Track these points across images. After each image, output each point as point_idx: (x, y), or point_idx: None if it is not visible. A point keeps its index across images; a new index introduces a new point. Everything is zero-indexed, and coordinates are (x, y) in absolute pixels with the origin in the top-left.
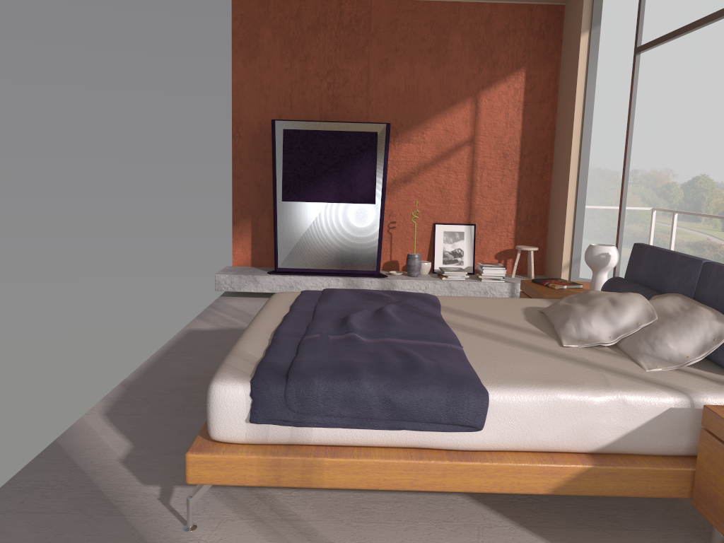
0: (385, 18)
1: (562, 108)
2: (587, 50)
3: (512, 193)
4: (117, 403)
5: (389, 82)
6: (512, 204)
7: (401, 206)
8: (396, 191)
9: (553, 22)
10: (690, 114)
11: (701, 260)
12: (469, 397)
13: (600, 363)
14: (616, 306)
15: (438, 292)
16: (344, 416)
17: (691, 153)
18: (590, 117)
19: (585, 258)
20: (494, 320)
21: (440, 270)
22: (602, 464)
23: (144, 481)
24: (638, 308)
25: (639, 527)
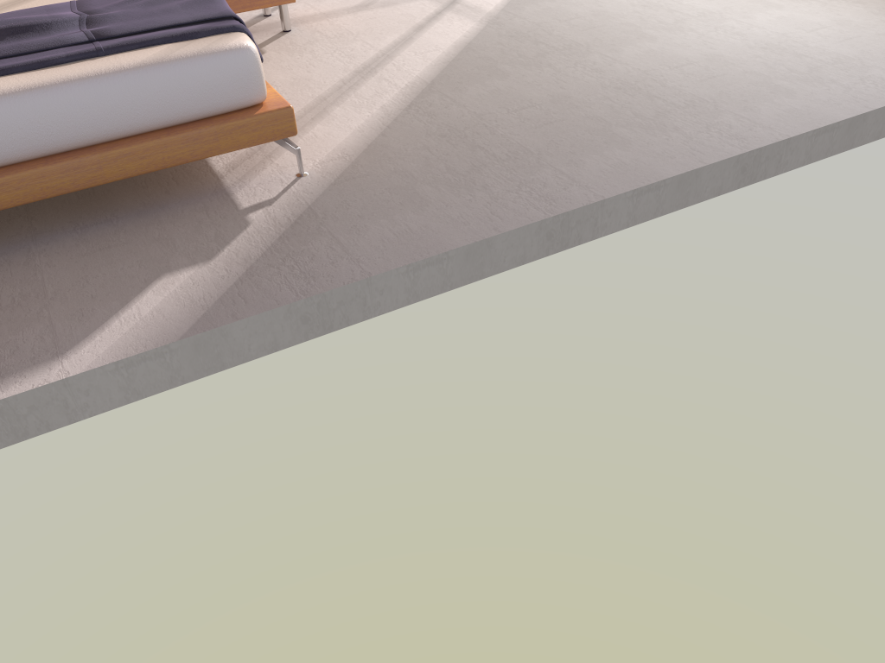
0: None
1: None
2: None
3: None
4: (3, 375)
5: None
6: None
7: None
8: None
9: None
10: None
11: None
12: None
13: None
14: None
15: None
16: None
17: None
18: None
19: None
20: None
21: None
22: None
23: (243, 227)
24: None
25: None
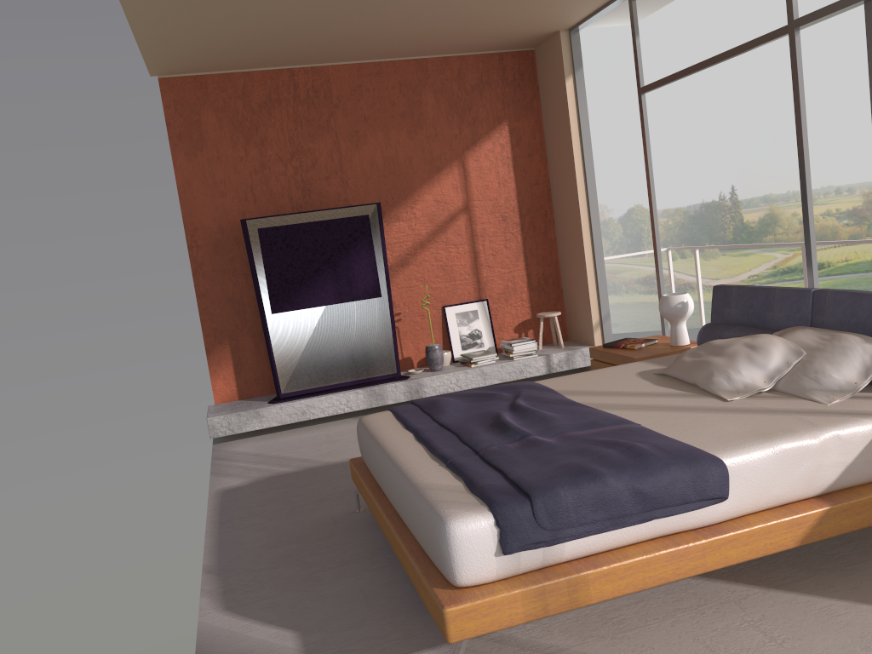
0: (347, 85)
1: (555, 159)
2: (574, 95)
3: (519, 257)
4: (225, 593)
5: (364, 156)
6: (521, 270)
7: (404, 294)
8: (394, 278)
9: (526, 69)
10: (611, 144)
11: (808, 289)
12: (710, 468)
13: (780, 407)
14: (758, 350)
15: (471, 382)
16: (597, 520)
17: (620, 185)
18: (591, 164)
19: (662, 311)
20: (628, 392)
21: (464, 357)
22: (836, 502)
23: None
24: (781, 347)
25: (866, 557)
